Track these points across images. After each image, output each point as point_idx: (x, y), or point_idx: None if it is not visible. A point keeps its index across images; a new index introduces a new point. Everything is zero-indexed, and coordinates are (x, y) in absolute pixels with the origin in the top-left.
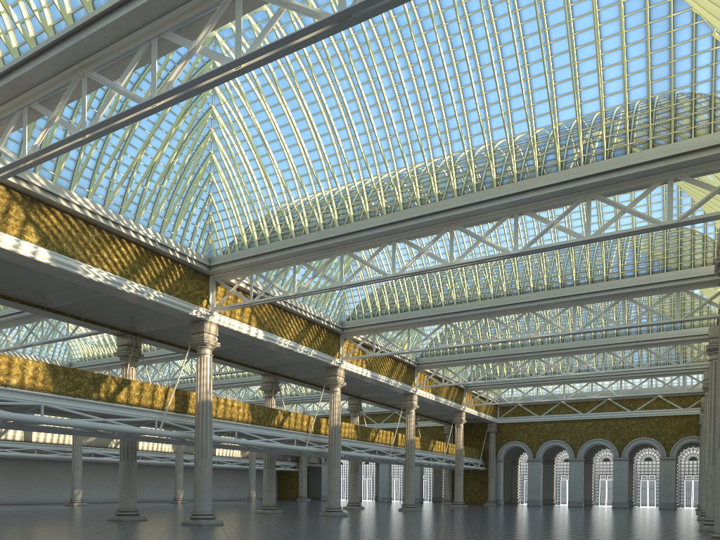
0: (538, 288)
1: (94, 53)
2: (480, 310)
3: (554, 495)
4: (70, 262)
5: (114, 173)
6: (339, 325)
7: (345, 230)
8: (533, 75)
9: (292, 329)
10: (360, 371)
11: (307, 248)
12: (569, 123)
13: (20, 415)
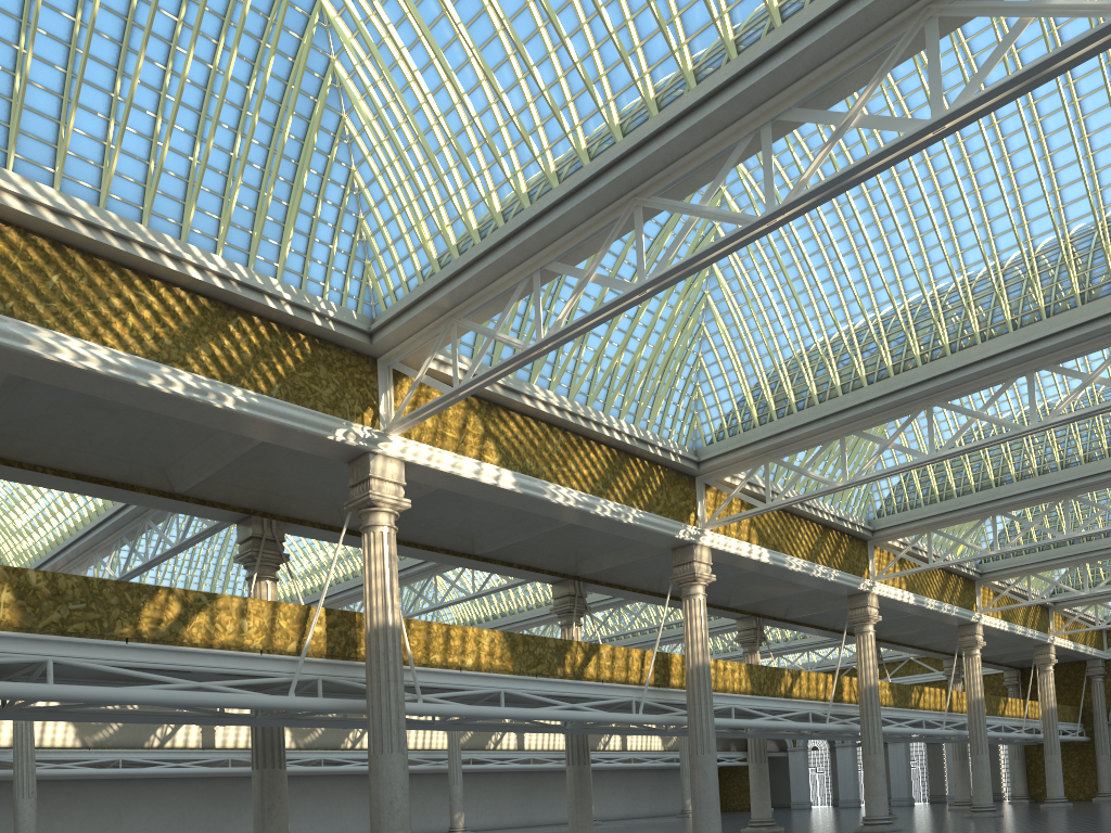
0: None
1: (661, 169)
2: None
3: None
4: (536, 484)
5: (581, 348)
6: (868, 527)
7: (936, 369)
8: None
9: (803, 541)
10: (899, 595)
11: (869, 408)
12: None
13: (481, 708)
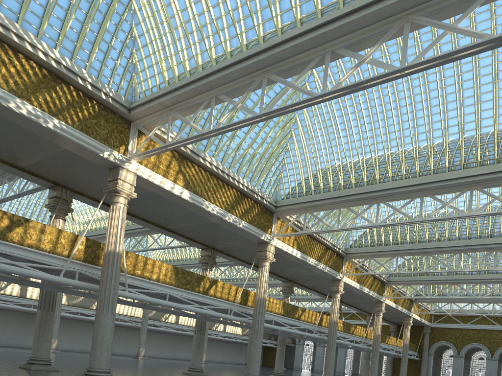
0: None
1: (278, 62)
2: (457, 247)
3: None
4: (199, 200)
5: (231, 141)
6: (345, 251)
7: (384, 186)
8: None
9: (316, 252)
10: (353, 284)
11: (353, 198)
12: None
13: (156, 299)
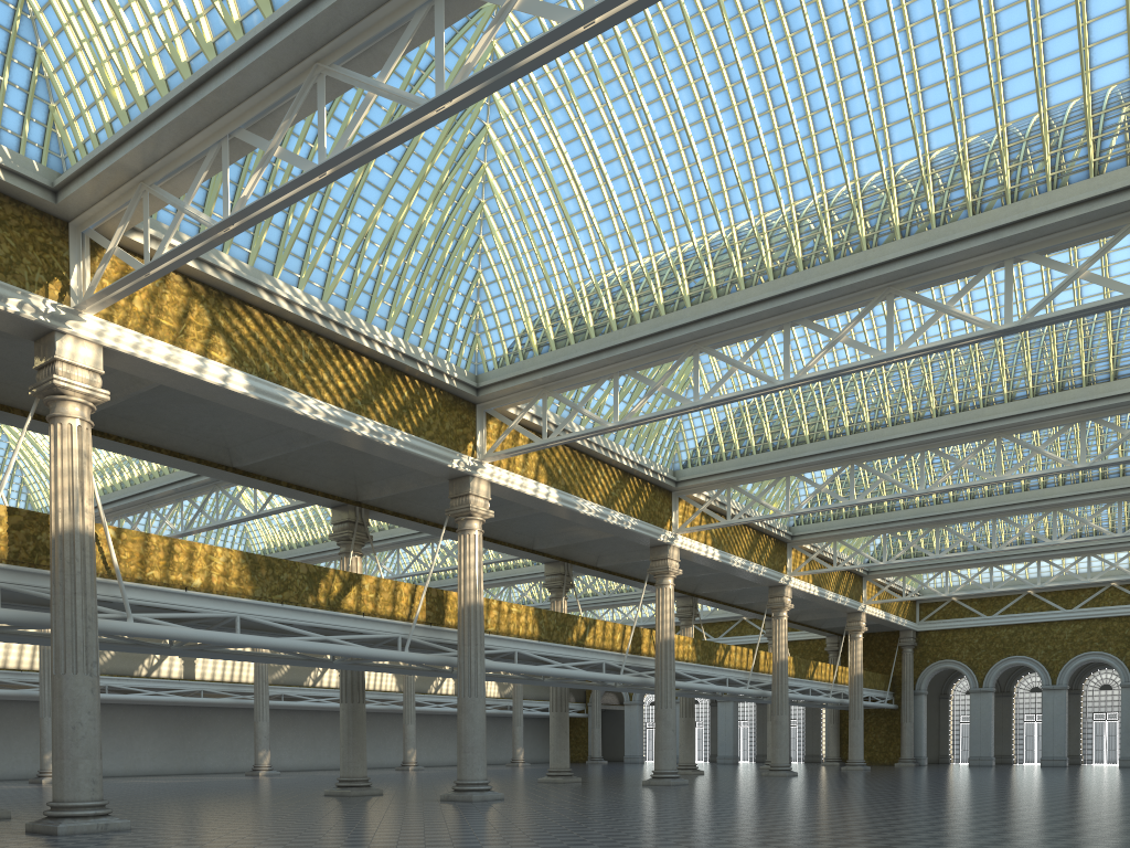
0: (1017, 395)
1: (339, 33)
2: (913, 438)
3: (1013, 748)
4: (276, 391)
5: (336, 245)
6: (672, 477)
7: (703, 312)
8: (1048, 11)
9: (599, 485)
10: (703, 551)
11: (639, 347)
12: (1113, 90)
13: (208, 632)
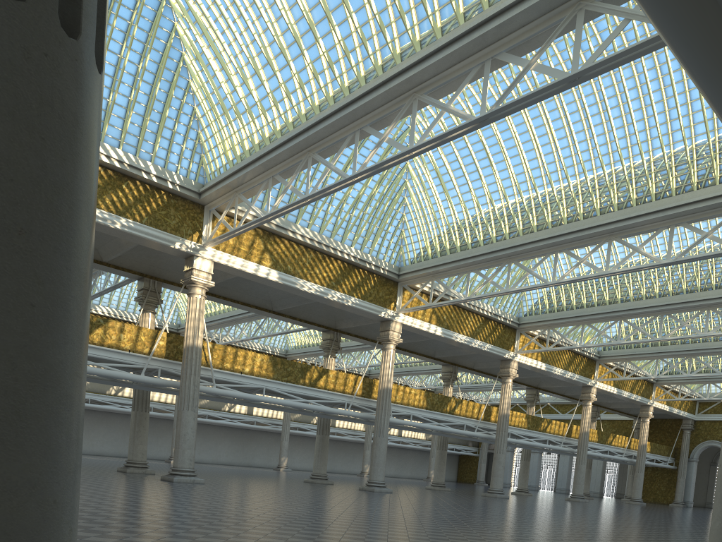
0: (721, 285)
1: (317, 141)
2: (656, 307)
3: None
4: (291, 279)
5: (328, 206)
6: (516, 321)
7: (514, 242)
8: (694, 99)
9: (468, 325)
10: (534, 364)
11: (479, 259)
12: None
13: (249, 395)
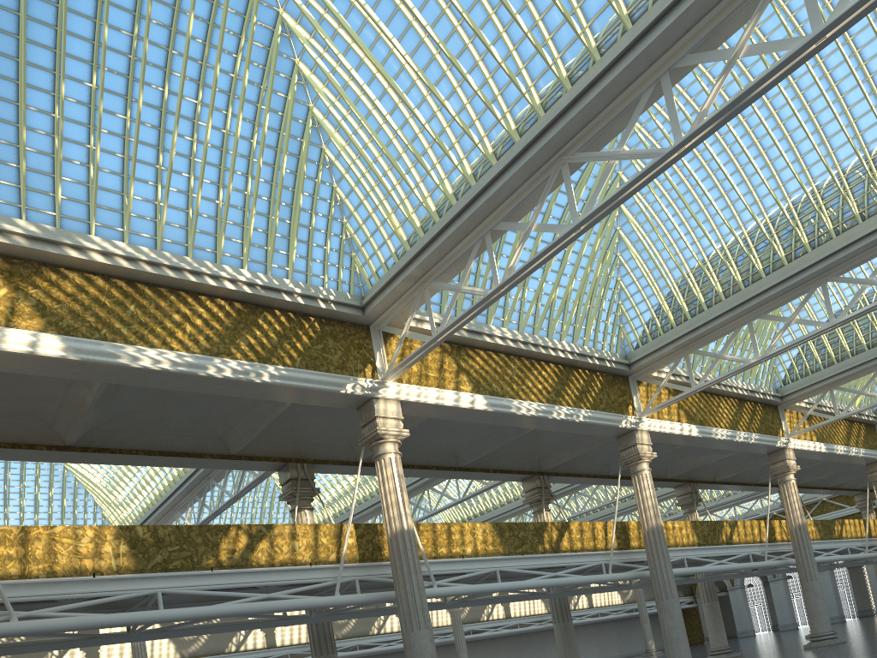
0: None
1: (579, 130)
2: None
3: None
4: (503, 402)
5: (523, 291)
6: (777, 394)
7: (825, 251)
8: None
9: (724, 414)
10: (812, 447)
11: (770, 294)
12: None
13: (483, 585)
